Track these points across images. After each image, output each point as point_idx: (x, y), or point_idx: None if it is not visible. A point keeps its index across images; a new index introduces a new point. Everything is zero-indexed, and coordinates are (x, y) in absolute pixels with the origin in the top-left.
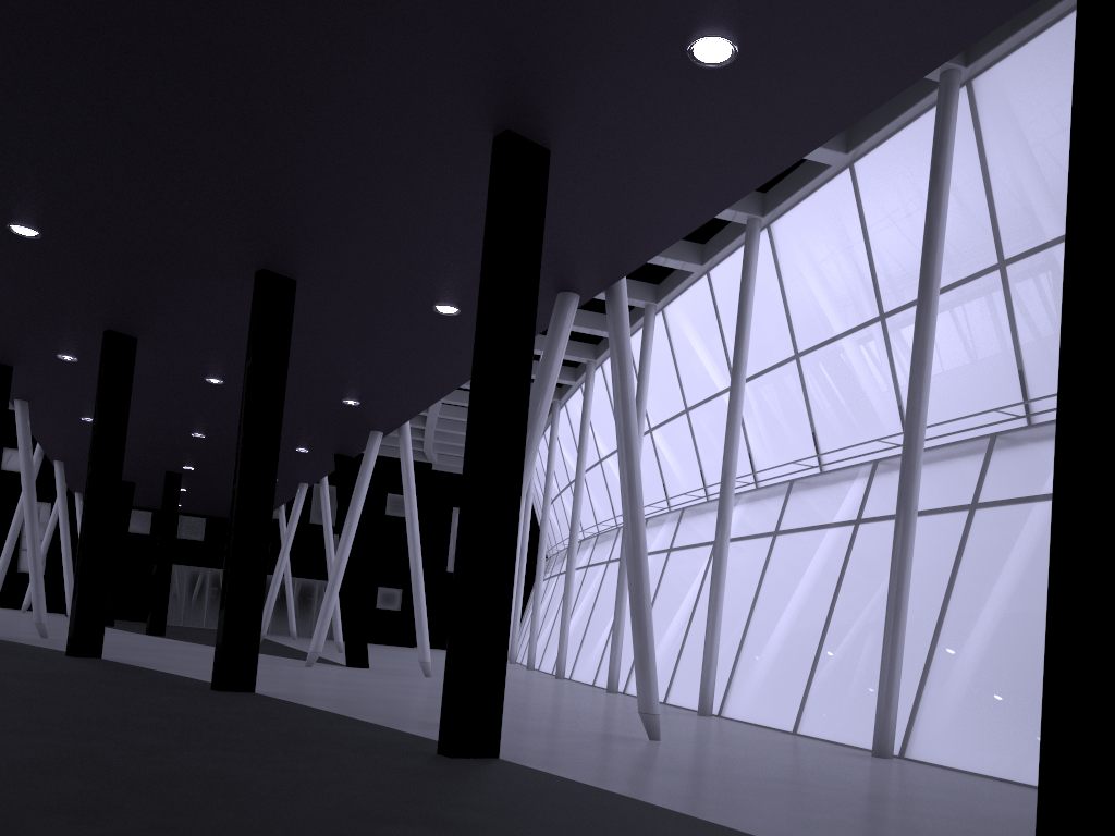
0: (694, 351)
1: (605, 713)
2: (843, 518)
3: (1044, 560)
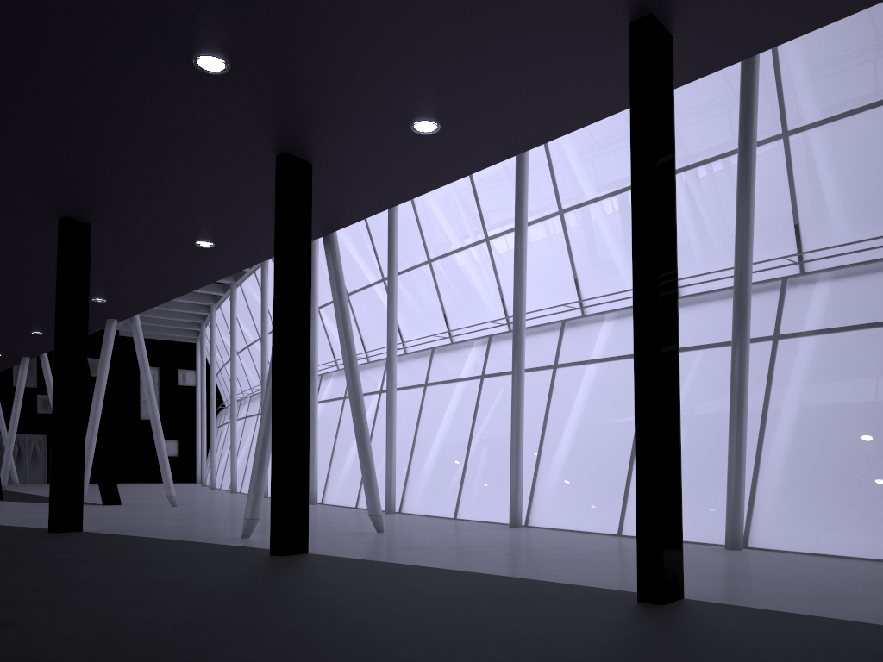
0: (343, 247)
1: (329, 519)
2: (468, 372)
3: (594, 394)
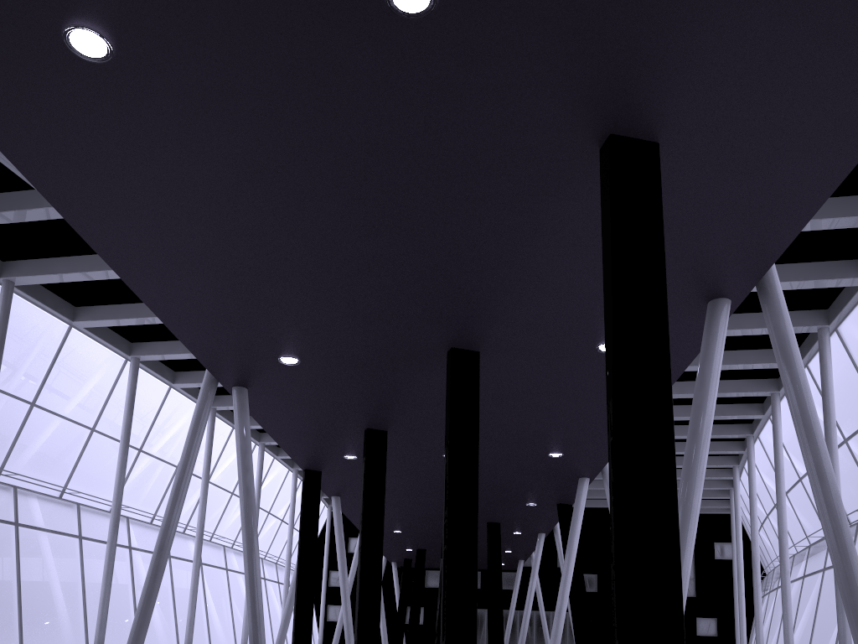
0: None
1: None
2: None
3: None
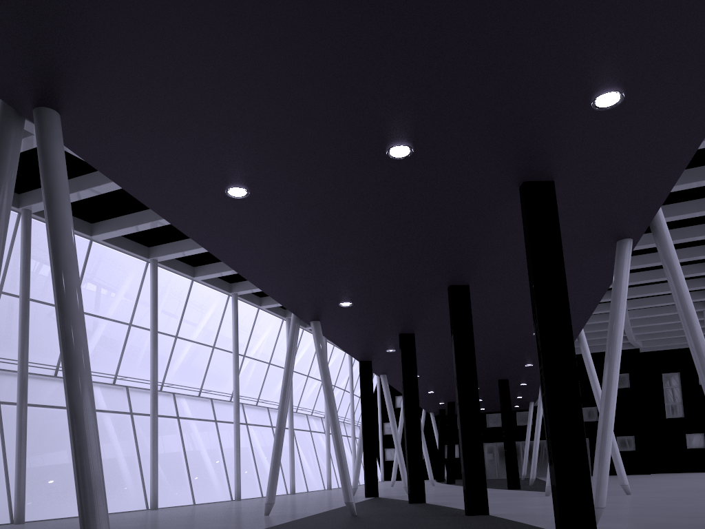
0: None
1: None
2: None
3: None
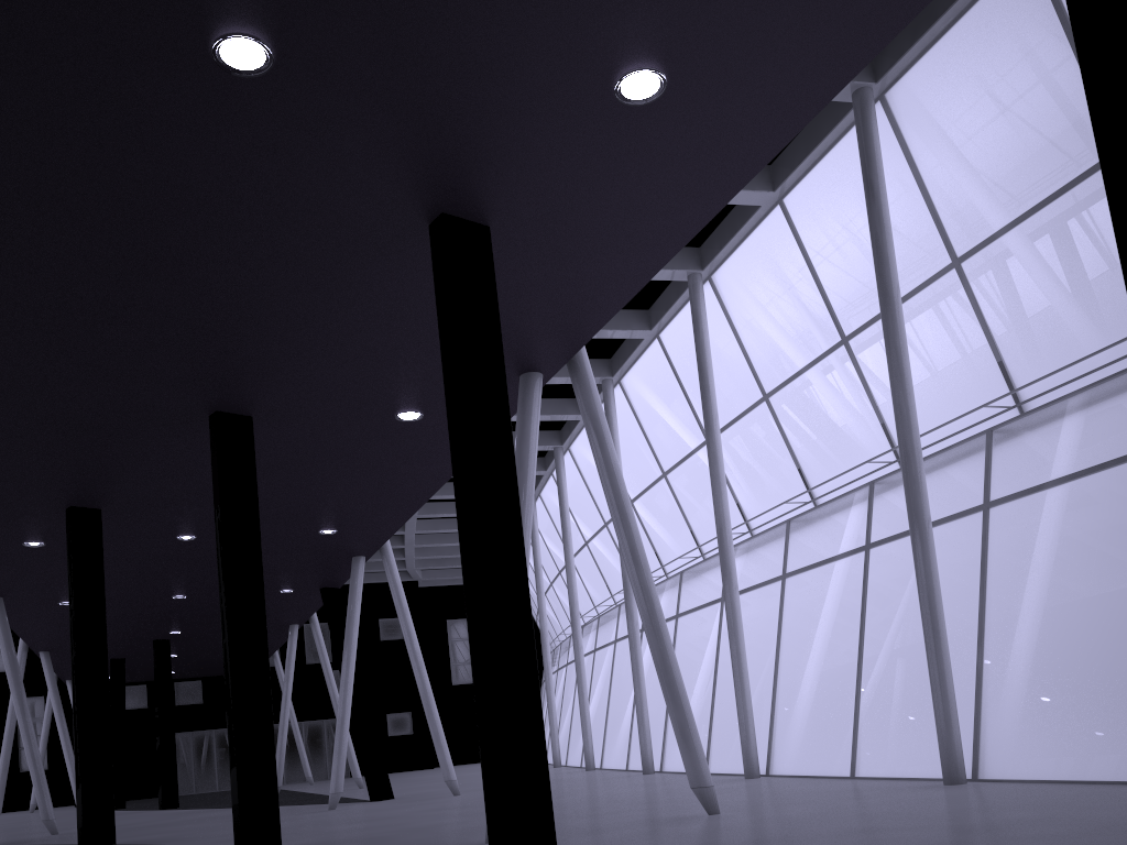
0: (658, 416)
1: (651, 796)
2: (848, 548)
3: (1067, 547)
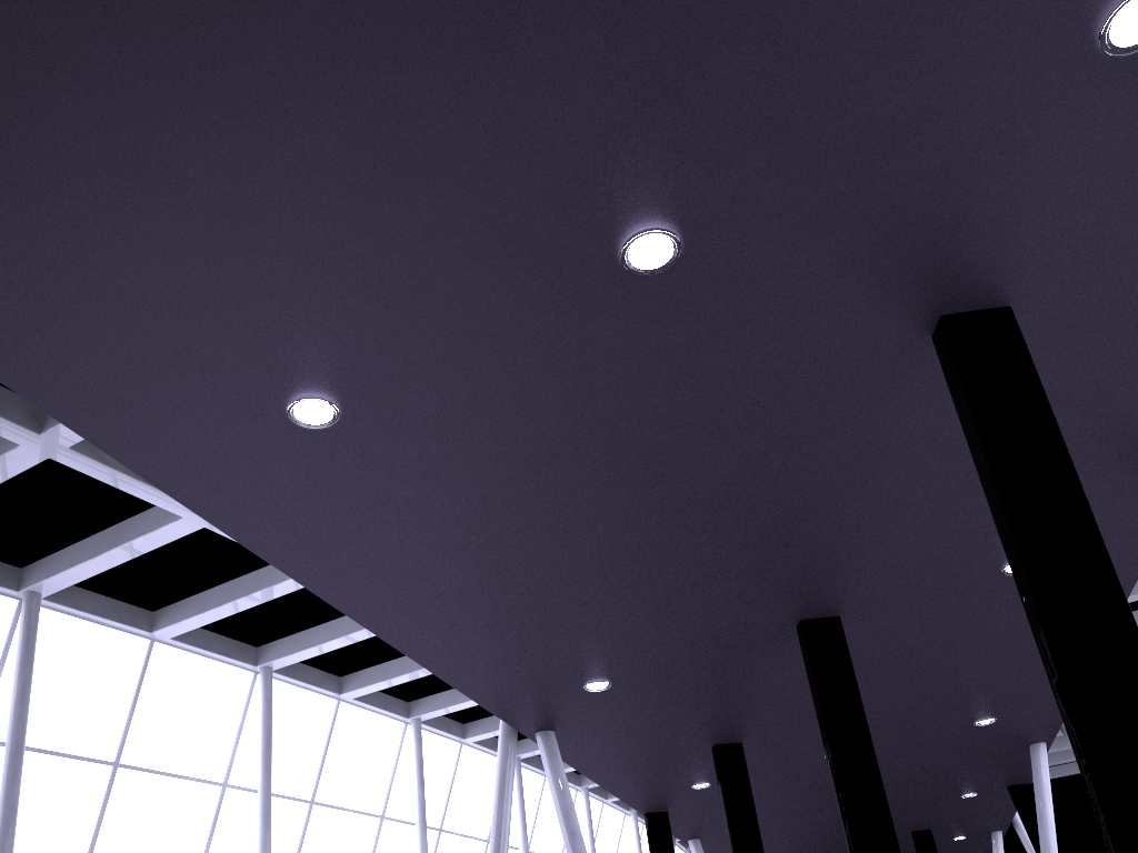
0: None
1: None
2: None
3: None
